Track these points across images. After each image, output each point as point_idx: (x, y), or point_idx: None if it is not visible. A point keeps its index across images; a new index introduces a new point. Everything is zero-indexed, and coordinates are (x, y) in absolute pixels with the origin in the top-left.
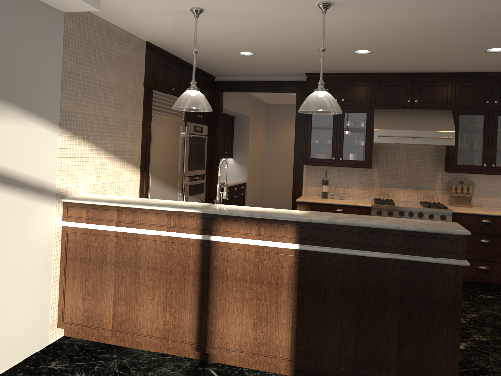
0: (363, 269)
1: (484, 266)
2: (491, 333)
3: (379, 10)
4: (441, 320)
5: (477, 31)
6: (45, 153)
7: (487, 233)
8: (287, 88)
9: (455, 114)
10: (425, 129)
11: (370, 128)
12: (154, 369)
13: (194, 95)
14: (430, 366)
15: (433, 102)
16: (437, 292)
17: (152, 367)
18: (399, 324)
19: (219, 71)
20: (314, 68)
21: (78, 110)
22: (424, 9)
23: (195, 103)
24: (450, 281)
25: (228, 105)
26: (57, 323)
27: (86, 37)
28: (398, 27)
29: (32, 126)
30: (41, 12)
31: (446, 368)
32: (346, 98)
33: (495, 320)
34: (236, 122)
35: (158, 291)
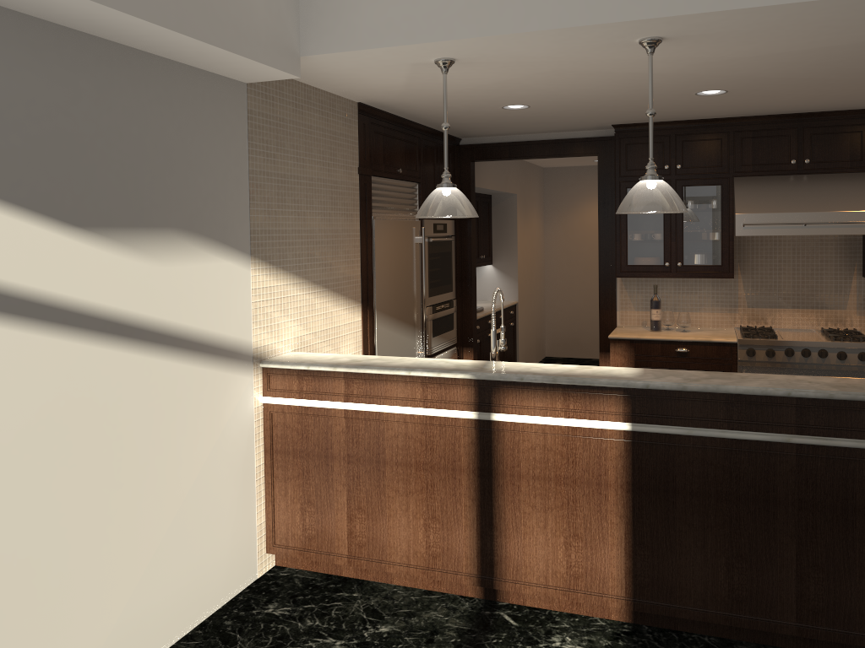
0: (735, 458)
1: None
2: None
3: (741, 40)
4: None
5: None
6: (235, 298)
7: None
8: (582, 150)
9: None
10: (825, 209)
11: (727, 211)
12: (419, 614)
13: (450, 196)
14: (852, 607)
15: (837, 160)
16: (858, 493)
17: (415, 611)
18: (799, 543)
19: (468, 131)
20: (627, 118)
21: (273, 227)
22: (817, 34)
23: (452, 209)
24: None
25: (482, 181)
26: (266, 547)
27: (277, 115)
28: (773, 58)
29: (217, 261)
30: (217, 90)
31: None
32: (684, 162)
33: None
34: (494, 204)
35: (415, 498)
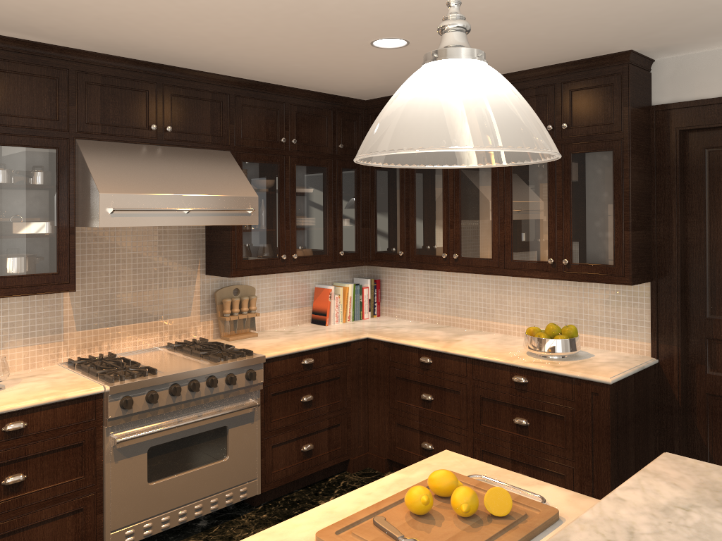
0: None
1: (308, 444)
2: None
3: None
4: None
5: None
6: None
7: (310, 382)
8: None
9: (236, 160)
10: (207, 192)
11: (67, 189)
12: None
13: None
14: None
15: (199, 133)
16: None
17: None
18: None
19: None
20: None
21: None
22: None
23: None
24: None
25: None
26: None
27: None
28: None
29: None
30: None
31: None
32: None
33: None
34: None
35: None
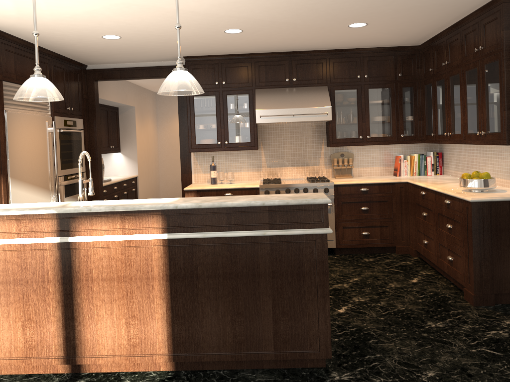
0: (234, 250)
1: (366, 232)
2: (370, 293)
3: None
4: (311, 289)
5: (335, 6)
6: None
7: (366, 200)
8: (167, 73)
9: (331, 90)
10: (304, 106)
11: (253, 109)
12: None
13: (39, 83)
14: (305, 335)
15: (310, 79)
16: (305, 262)
17: None
18: (273, 299)
19: (88, 58)
20: (190, 51)
21: None
22: None
23: (40, 91)
24: (317, 250)
25: (106, 95)
26: None
27: None
28: (260, 3)
29: None
30: None
31: (319, 334)
32: (227, 80)
33: (374, 280)
34: (120, 113)
35: (14, 306)
